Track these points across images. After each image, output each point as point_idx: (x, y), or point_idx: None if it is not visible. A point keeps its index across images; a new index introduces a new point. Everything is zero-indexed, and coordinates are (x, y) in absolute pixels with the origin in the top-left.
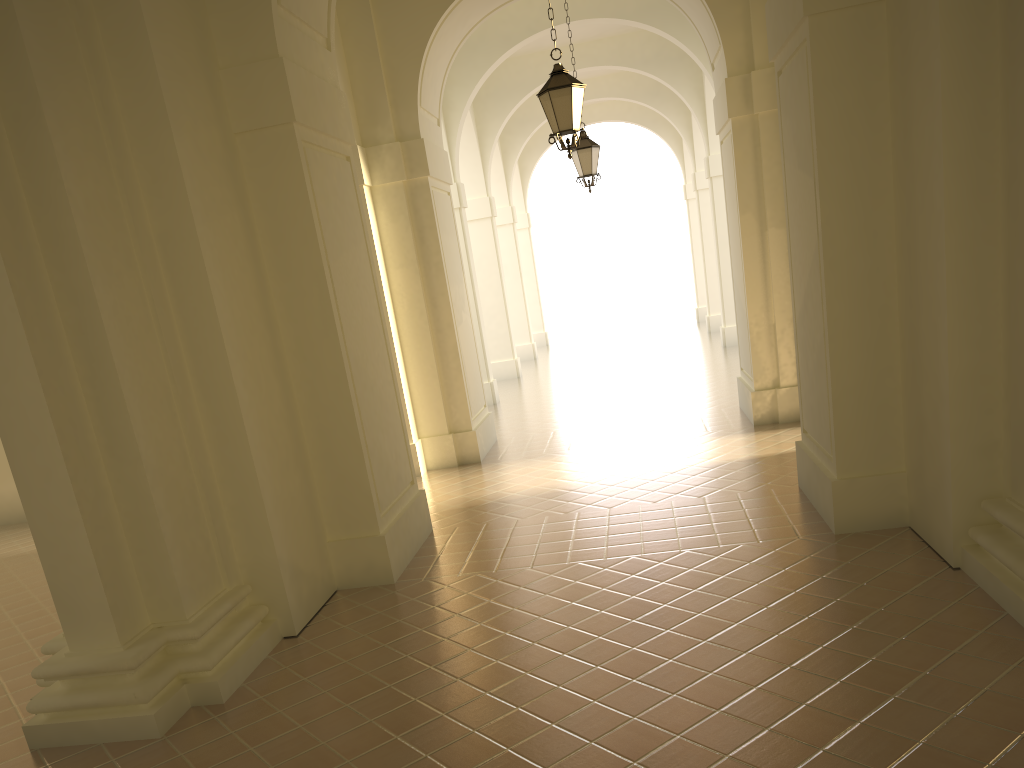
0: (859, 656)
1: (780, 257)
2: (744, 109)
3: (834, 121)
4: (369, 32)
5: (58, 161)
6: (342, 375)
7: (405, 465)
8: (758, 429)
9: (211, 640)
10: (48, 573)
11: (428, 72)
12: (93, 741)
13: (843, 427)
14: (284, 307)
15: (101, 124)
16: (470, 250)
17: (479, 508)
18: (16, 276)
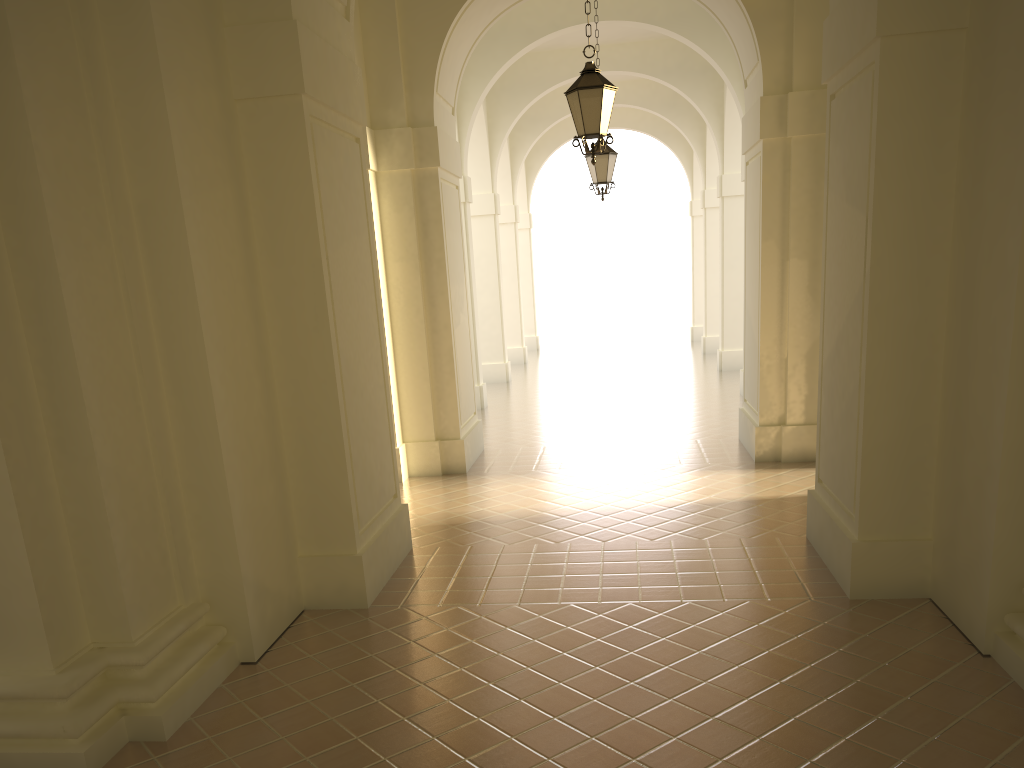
0: (888, 756)
1: (799, 290)
2: (777, 131)
3: (896, 155)
4: (389, 7)
5: (26, 109)
6: (331, 377)
7: (389, 477)
8: (760, 466)
9: (158, 666)
10: None
11: (448, 57)
12: None
13: (870, 486)
14: (273, 297)
15: (82, 72)
16: (471, 247)
17: (463, 527)
18: None
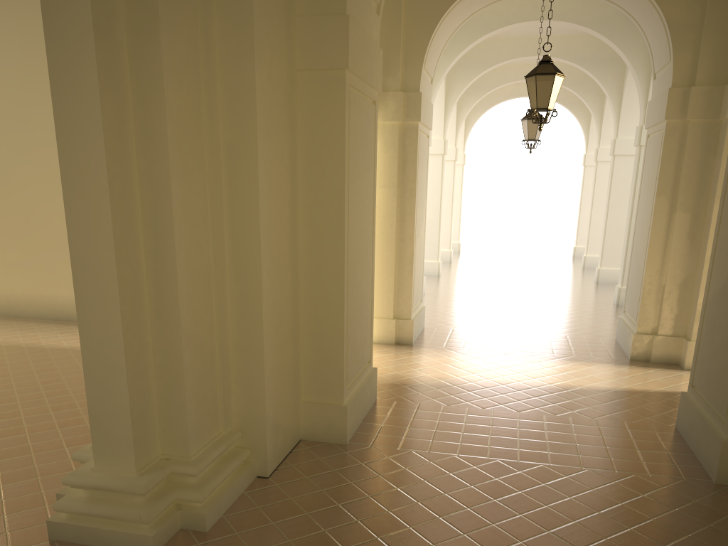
0: None
1: (681, 235)
2: (679, 115)
3: None
4: (397, 3)
5: (163, 72)
6: (341, 276)
7: (367, 348)
8: (633, 364)
9: (204, 475)
10: (90, 403)
11: (434, 42)
12: (99, 545)
13: None
14: (306, 214)
15: (200, 46)
16: None
17: (413, 387)
18: (112, 162)
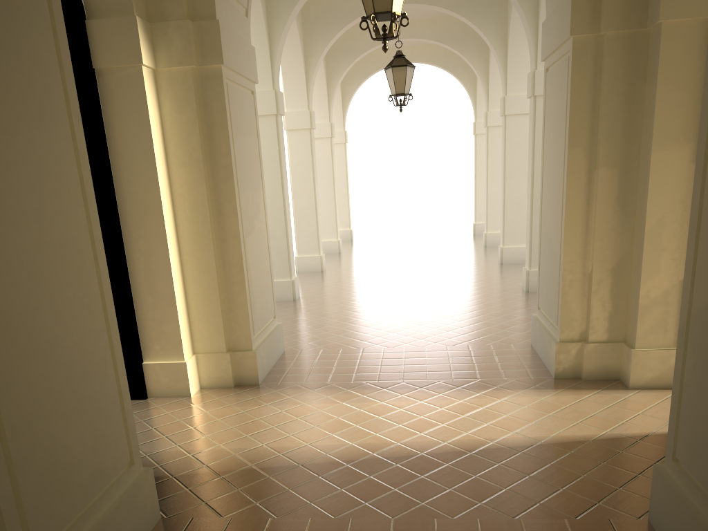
0: None
1: (608, 201)
2: (589, 27)
3: None
4: None
5: None
6: None
7: (117, 445)
8: (560, 385)
9: None
10: None
11: None
12: None
13: None
14: None
15: None
16: (283, 156)
17: (232, 478)
18: None
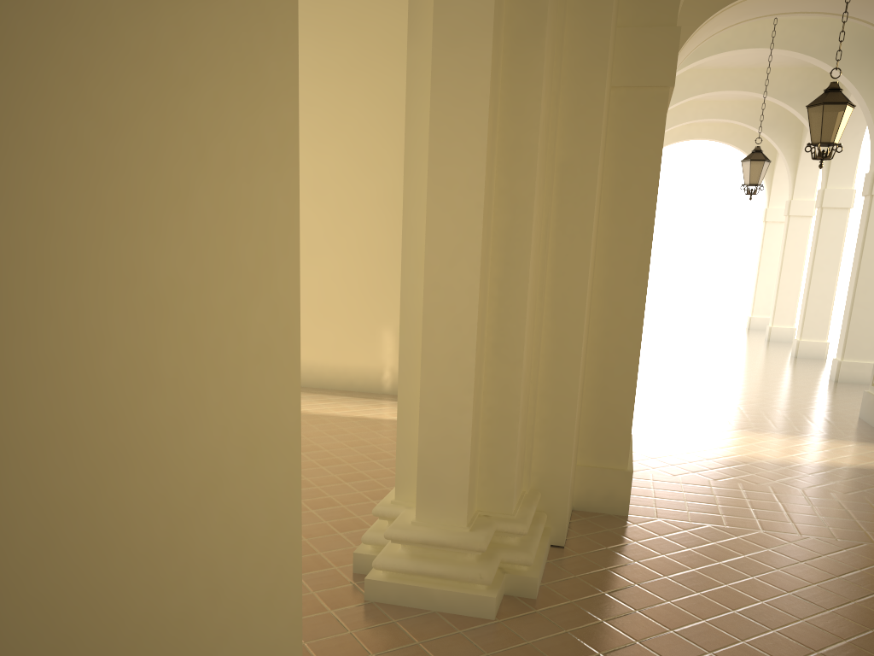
0: None
1: None
2: None
3: None
4: None
5: (542, 79)
6: (639, 321)
7: None
8: None
9: (521, 537)
10: (421, 447)
11: None
12: (427, 607)
13: None
14: (605, 250)
15: (554, 54)
16: None
17: (660, 460)
18: (487, 176)
